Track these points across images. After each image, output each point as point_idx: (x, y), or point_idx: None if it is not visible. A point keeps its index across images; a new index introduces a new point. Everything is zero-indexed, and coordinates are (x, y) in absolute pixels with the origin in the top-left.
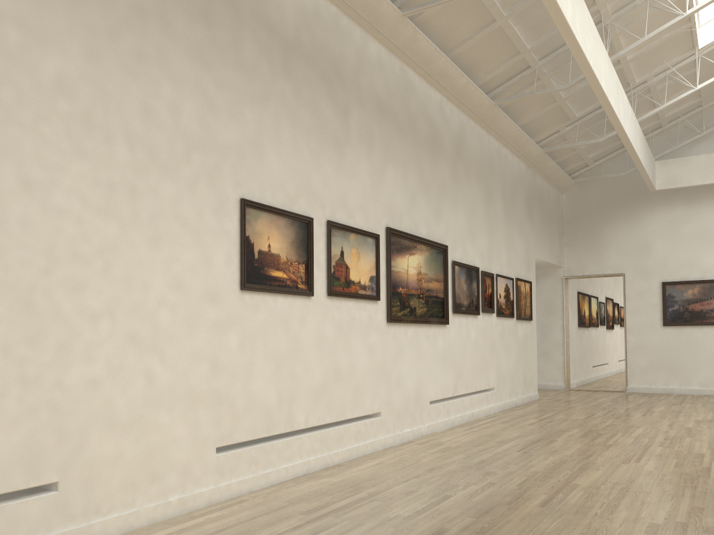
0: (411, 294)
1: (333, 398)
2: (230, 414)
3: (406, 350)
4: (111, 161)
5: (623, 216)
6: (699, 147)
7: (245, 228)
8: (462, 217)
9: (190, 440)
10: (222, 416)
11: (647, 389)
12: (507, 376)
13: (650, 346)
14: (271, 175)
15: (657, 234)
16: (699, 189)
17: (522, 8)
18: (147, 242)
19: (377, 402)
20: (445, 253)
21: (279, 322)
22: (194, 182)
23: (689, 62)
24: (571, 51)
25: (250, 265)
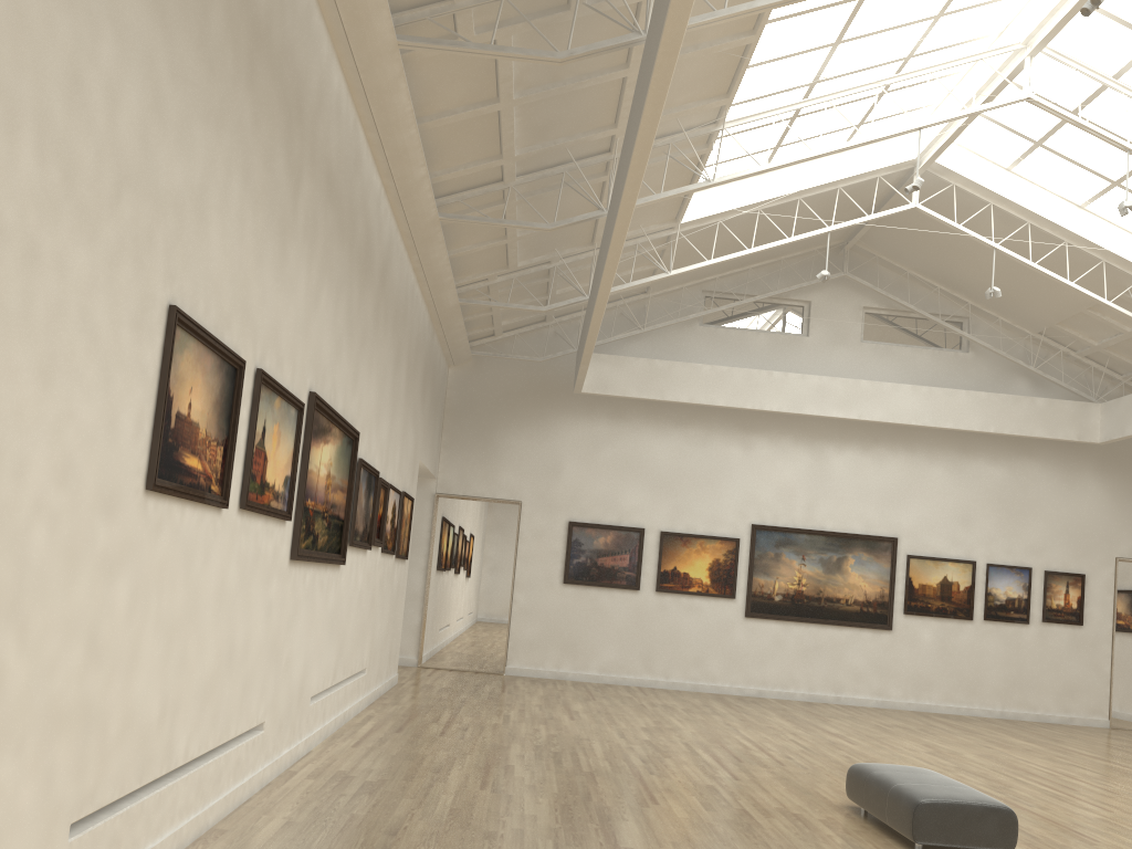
0: (317, 511)
1: (221, 703)
2: (98, 750)
3: (301, 608)
4: (8, 177)
5: (530, 420)
6: (634, 346)
7: (170, 365)
8: (374, 388)
9: (37, 816)
10: (87, 755)
11: (532, 672)
12: (378, 649)
13: (543, 610)
14: (209, 268)
15: (571, 453)
16: (628, 402)
17: (538, 98)
18: (35, 372)
19: (263, 704)
20: (356, 444)
21: (182, 558)
22: (117, 256)
23: (666, 236)
24: (624, 192)
25: (164, 440)
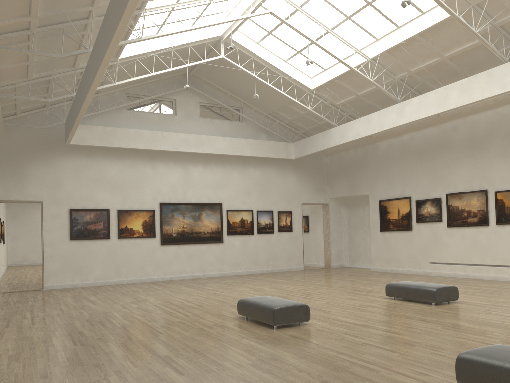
0: None
1: None
2: None
3: None
4: None
5: (42, 159)
6: (94, 120)
7: None
8: None
9: None
10: None
11: (59, 286)
12: None
13: (61, 255)
14: None
15: (67, 175)
16: (94, 148)
17: None
18: None
19: None
20: None
21: None
22: None
23: (111, 65)
24: (113, 40)
25: None
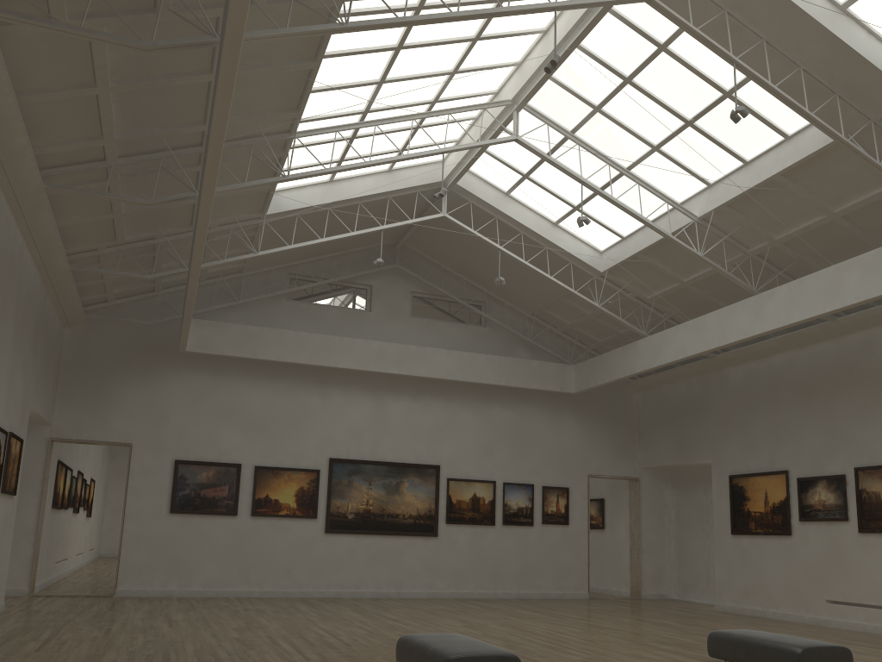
0: None
1: None
2: None
3: None
4: None
5: (140, 374)
6: (232, 314)
7: None
8: None
9: None
10: None
11: (141, 592)
12: None
13: (151, 537)
14: None
15: (177, 402)
16: (227, 360)
17: (133, 88)
18: None
19: None
20: None
21: None
22: None
23: (254, 224)
24: (207, 168)
25: None
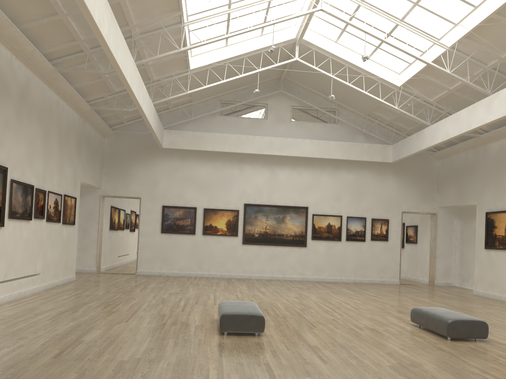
0: None
1: None
2: None
3: None
4: None
5: (143, 161)
6: (189, 126)
7: None
8: (23, 147)
9: None
10: None
11: (149, 272)
12: (52, 264)
13: (152, 245)
14: None
15: (162, 175)
16: (187, 151)
17: (78, 12)
18: None
19: None
20: (6, 173)
21: None
22: None
23: (185, 75)
24: (107, 55)
25: None
